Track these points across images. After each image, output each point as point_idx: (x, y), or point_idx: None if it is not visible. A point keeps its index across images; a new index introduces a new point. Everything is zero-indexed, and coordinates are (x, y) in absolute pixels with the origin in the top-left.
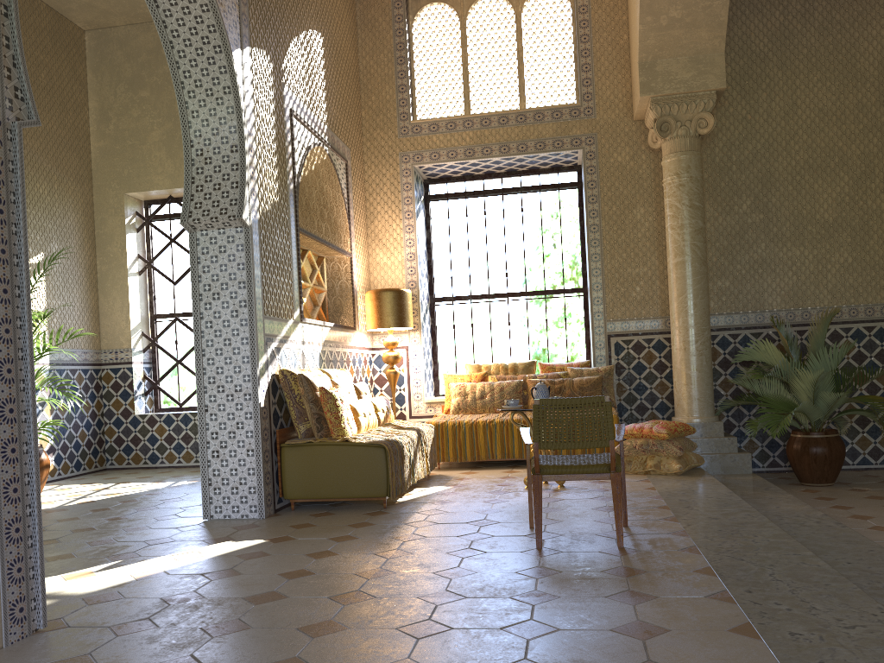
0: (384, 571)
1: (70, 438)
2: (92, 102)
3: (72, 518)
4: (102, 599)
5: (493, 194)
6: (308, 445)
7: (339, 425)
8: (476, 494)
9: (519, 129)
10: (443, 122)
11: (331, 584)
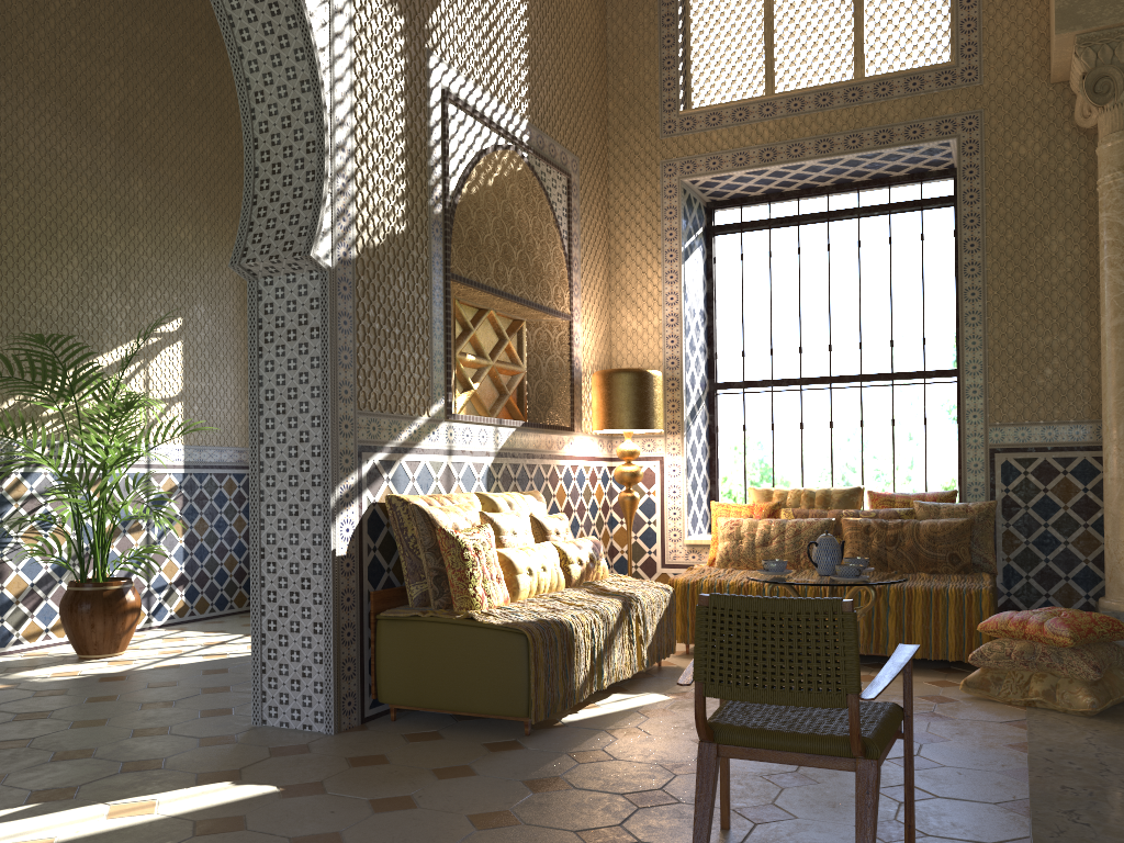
0: None
1: (211, 566)
2: None
3: (108, 696)
4: None
5: (813, 221)
6: (414, 620)
7: (465, 590)
8: None
9: (849, 111)
10: (728, 109)
11: None
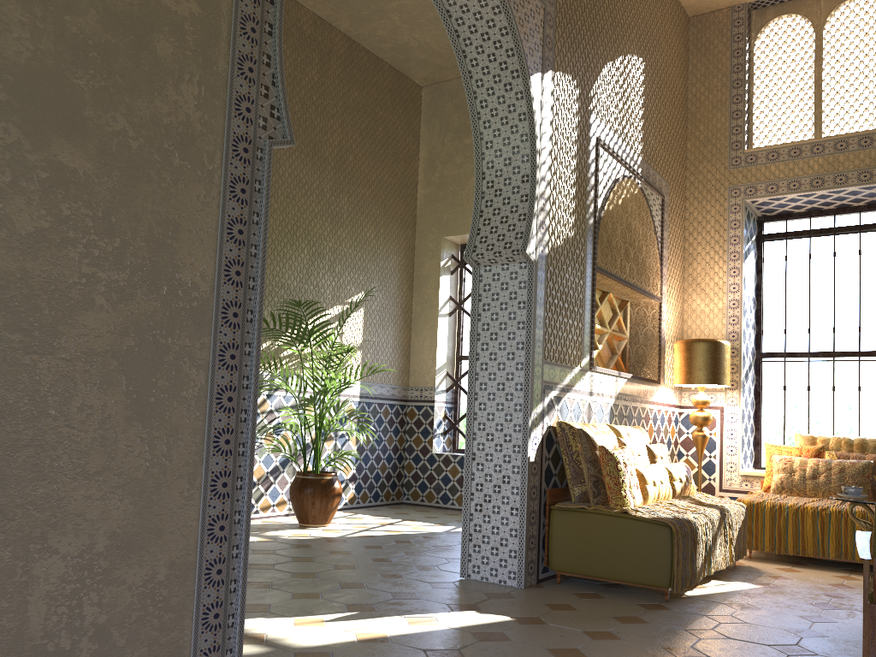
0: None
1: (371, 469)
2: (422, 152)
3: (343, 551)
4: None
5: (846, 232)
6: (580, 511)
7: (619, 492)
8: (792, 603)
9: None
10: (785, 148)
11: None
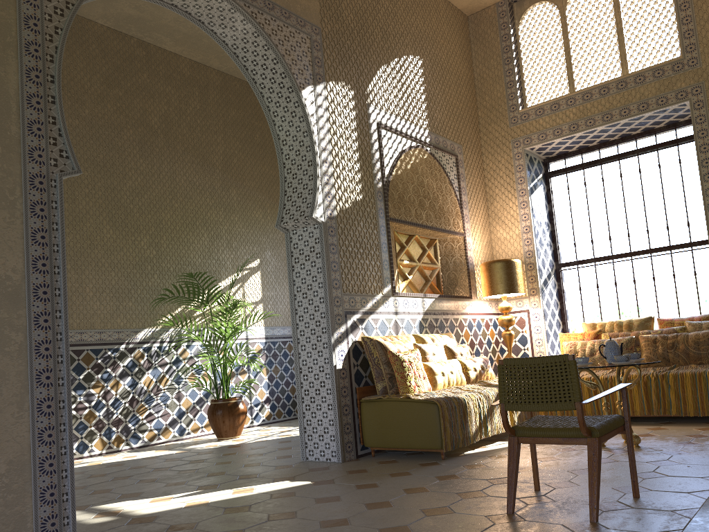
0: (344, 522)
1: (282, 392)
2: None
3: (232, 453)
4: (140, 521)
5: (609, 161)
6: (379, 400)
7: (404, 383)
8: (542, 450)
9: (620, 95)
10: (547, 105)
11: (287, 529)
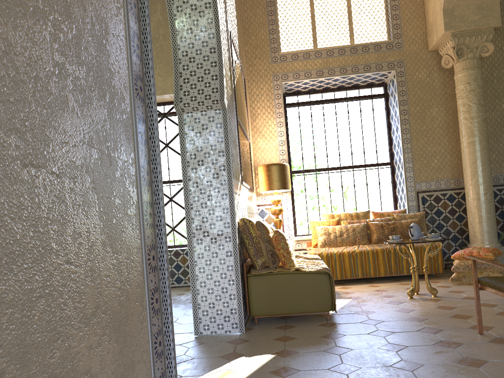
0: None
1: None
2: None
3: None
4: None
5: (328, 102)
6: (269, 274)
7: (290, 258)
8: (380, 304)
9: (352, 57)
10: (301, 53)
11: None
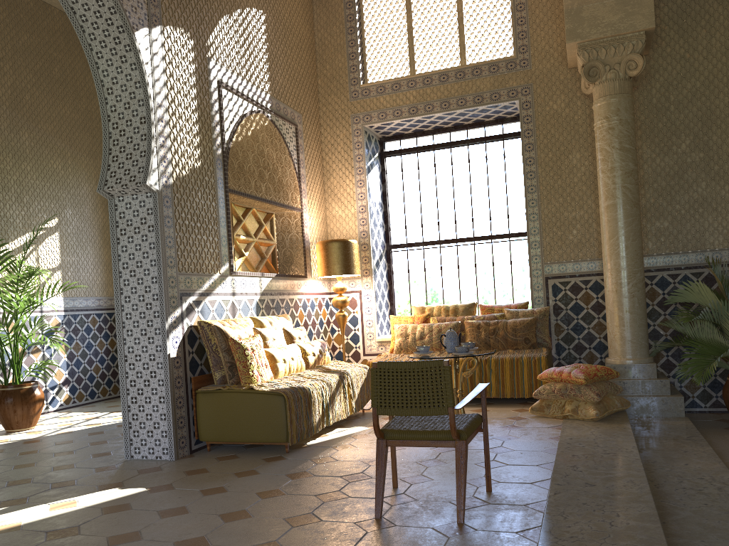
0: (203, 542)
1: (84, 372)
2: None
3: (32, 451)
4: None
5: (442, 148)
6: (218, 391)
7: (247, 373)
8: None
9: (458, 85)
10: (389, 83)
11: None
